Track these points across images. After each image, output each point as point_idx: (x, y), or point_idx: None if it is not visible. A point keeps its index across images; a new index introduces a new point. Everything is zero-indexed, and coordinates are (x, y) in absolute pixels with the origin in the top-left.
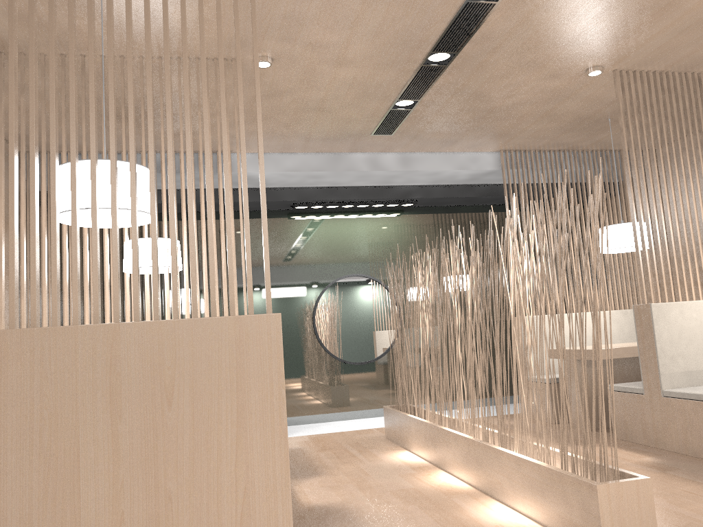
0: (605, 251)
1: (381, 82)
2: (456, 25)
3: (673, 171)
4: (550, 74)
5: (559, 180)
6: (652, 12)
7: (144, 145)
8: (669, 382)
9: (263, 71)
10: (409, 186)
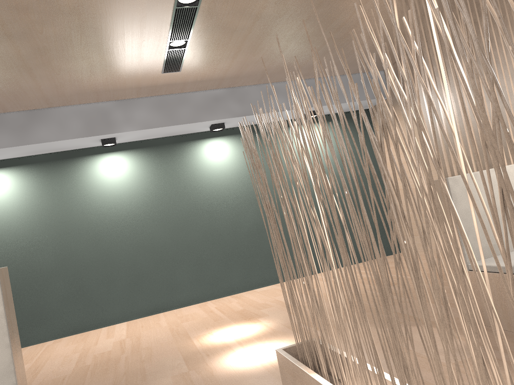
0: None
1: None
2: None
3: None
4: None
5: None
6: None
7: None
8: None
9: None
10: None
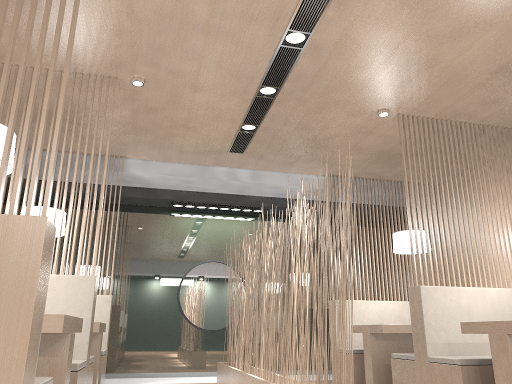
0: (397, 252)
1: (228, 108)
2: (275, 64)
3: (440, 188)
4: (351, 113)
5: (369, 199)
6: (416, 68)
7: (36, 130)
8: (433, 350)
9: (139, 90)
10: (260, 197)
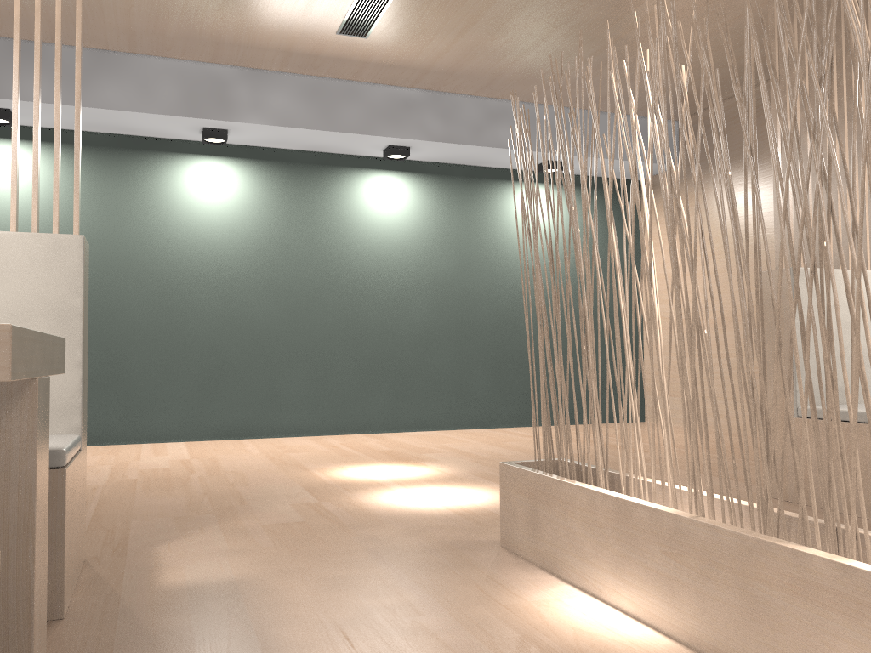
0: None
1: None
2: None
3: None
4: None
5: None
6: None
7: None
8: None
9: None
10: None
